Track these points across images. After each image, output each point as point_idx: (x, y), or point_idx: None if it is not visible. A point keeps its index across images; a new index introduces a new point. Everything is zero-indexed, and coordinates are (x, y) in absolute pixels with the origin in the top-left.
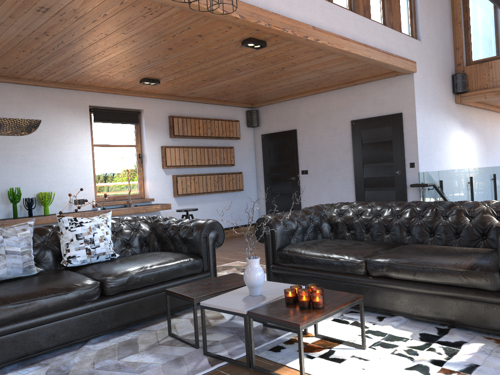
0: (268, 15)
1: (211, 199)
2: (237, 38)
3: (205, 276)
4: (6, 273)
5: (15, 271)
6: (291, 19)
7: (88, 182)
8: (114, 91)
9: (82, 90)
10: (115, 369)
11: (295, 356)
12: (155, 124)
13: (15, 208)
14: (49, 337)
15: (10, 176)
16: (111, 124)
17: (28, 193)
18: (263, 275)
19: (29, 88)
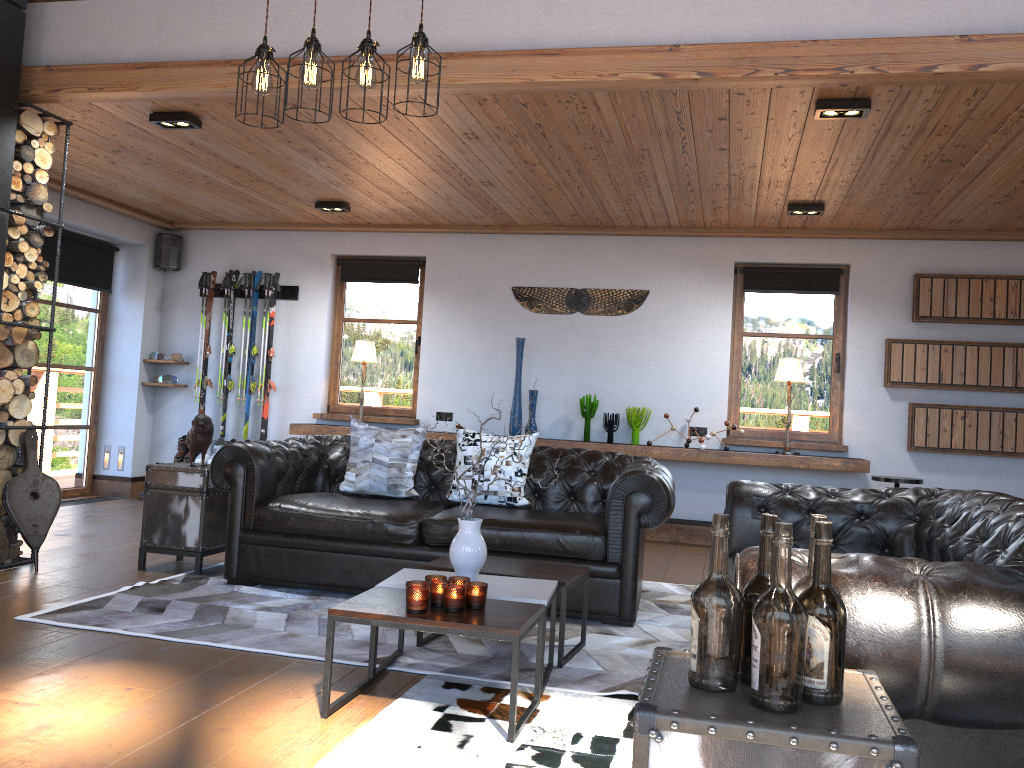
0: (787, 52)
1: (1020, 471)
2: (796, 106)
3: (602, 569)
4: (368, 485)
5: (379, 487)
6: (870, 40)
7: (716, 399)
8: (780, 233)
9: (721, 235)
10: (322, 625)
11: (434, 699)
12: (875, 293)
13: (586, 426)
14: (344, 571)
15: (594, 377)
16: (783, 294)
17: (616, 406)
18: (467, 552)
19: (637, 240)
